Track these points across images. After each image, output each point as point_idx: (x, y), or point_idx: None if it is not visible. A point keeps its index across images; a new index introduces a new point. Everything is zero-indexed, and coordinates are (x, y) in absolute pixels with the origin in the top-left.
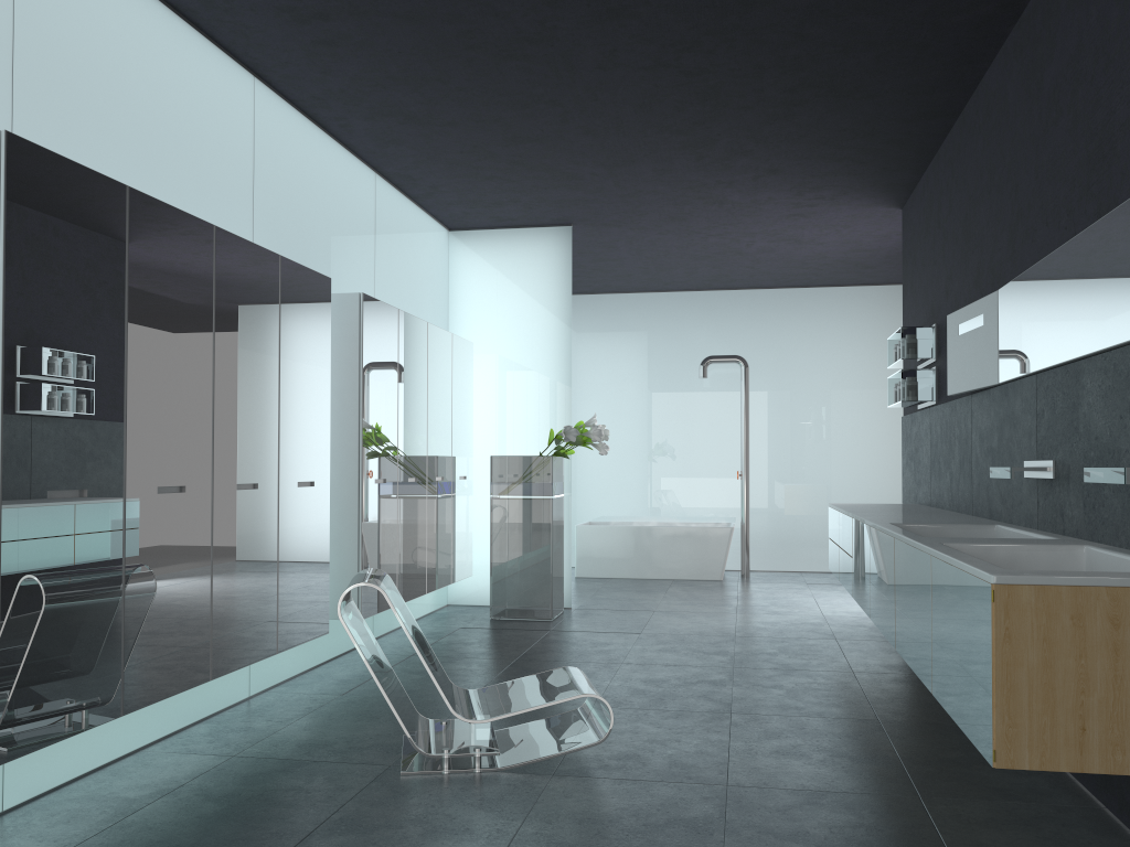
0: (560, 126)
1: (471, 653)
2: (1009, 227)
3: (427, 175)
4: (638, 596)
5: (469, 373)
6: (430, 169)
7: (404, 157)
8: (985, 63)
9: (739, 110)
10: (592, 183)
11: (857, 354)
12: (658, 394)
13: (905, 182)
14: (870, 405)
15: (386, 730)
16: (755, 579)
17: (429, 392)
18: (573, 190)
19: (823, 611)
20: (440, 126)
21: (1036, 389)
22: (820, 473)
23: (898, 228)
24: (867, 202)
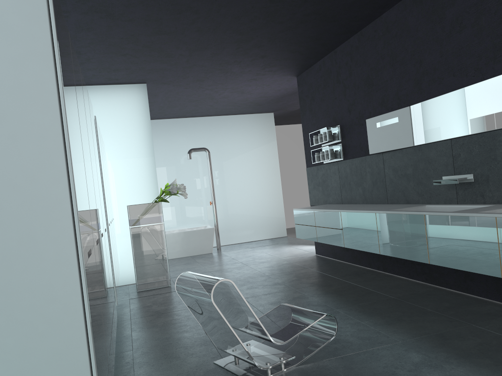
0: (187, 26)
1: (161, 310)
2: (414, 79)
3: (90, 52)
4: (188, 266)
5: (107, 162)
6: (95, 48)
7: (86, 39)
8: (388, 9)
9: (277, 24)
10: (175, 60)
11: (251, 144)
12: (164, 169)
13: (309, 64)
14: (258, 166)
15: (196, 362)
16: (225, 250)
17: (106, 173)
18: (163, 63)
19: (280, 258)
20: (123, 21)
21: (451, 145)
22: (241, 198)
23: (287, 86)
24: (287, 73)
